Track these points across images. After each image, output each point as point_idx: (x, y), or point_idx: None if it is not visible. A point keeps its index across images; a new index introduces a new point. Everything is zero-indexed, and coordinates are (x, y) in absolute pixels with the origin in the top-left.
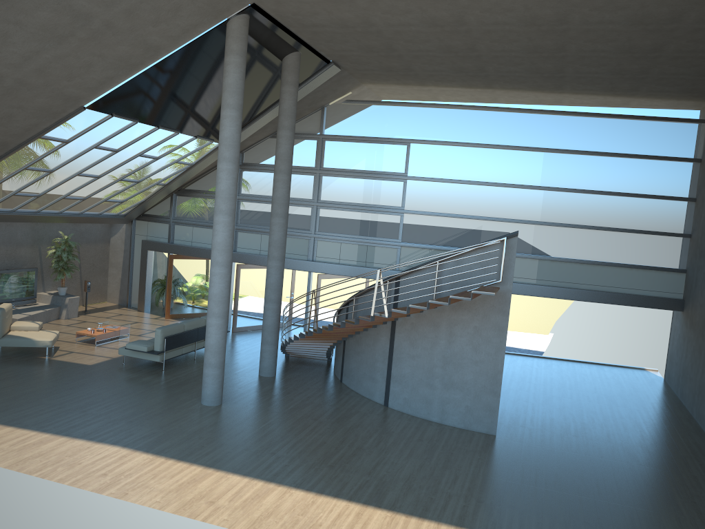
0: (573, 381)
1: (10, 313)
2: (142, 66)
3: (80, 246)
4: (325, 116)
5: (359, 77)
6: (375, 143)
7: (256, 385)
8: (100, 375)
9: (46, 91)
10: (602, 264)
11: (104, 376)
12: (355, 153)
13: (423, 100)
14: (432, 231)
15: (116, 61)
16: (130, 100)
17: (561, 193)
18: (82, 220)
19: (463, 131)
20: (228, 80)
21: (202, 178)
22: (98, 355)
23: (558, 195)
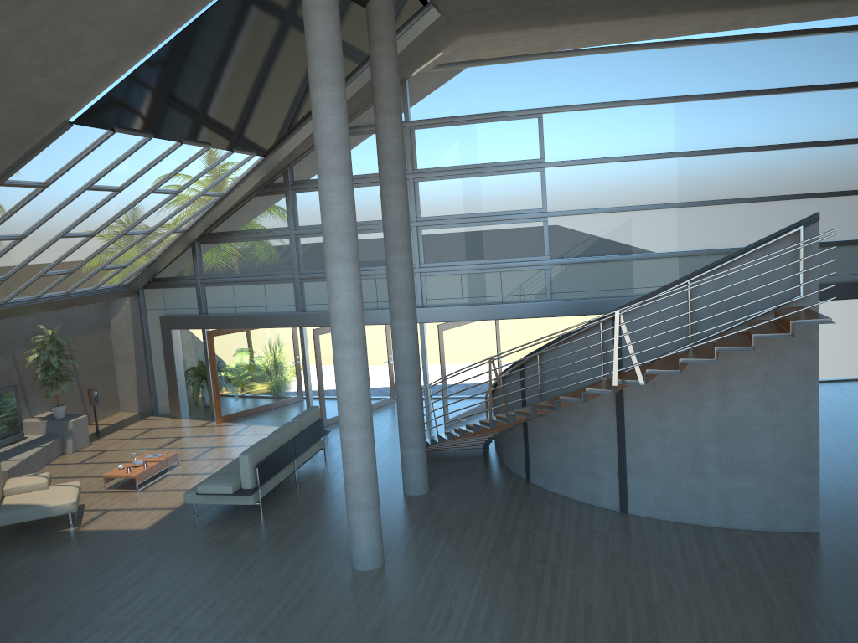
0: (829, 415)
1: None
2: (162, 36)
3: (75, 342)
4: (409, 93)
5: (458, 25)
6: (490, 122)
7: (413, 514)
8: (169, 545)
9: (6, 101)
10: (840, 245)
11: (176, 546)
12: (462, 141)
13: (538, 52)
14: (591, 236)
15: (120, 31)
16: (141, 101)
17: (769, 153)
18: (71, 303)
19: (617, 84)
20: (318, 38)
21: (235, 213)
22: (149, 507)
23: (765, 157)
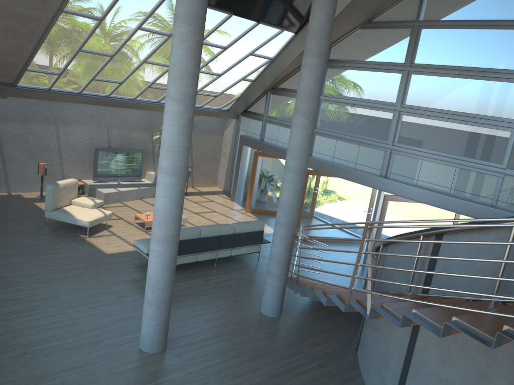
0: None
1: (71, 189)
2: None
3: None
4: None
5: None
6: (489, 29)
7: (239, 327)
8: (97, 269)
9: None
10: None
11: (98, 271)
12: (458, 43)
13: None
14: None
15: None
16: None
17: None
18: None
19: None
20: None
21: (292, 76)
22: (131, 242)
23: None
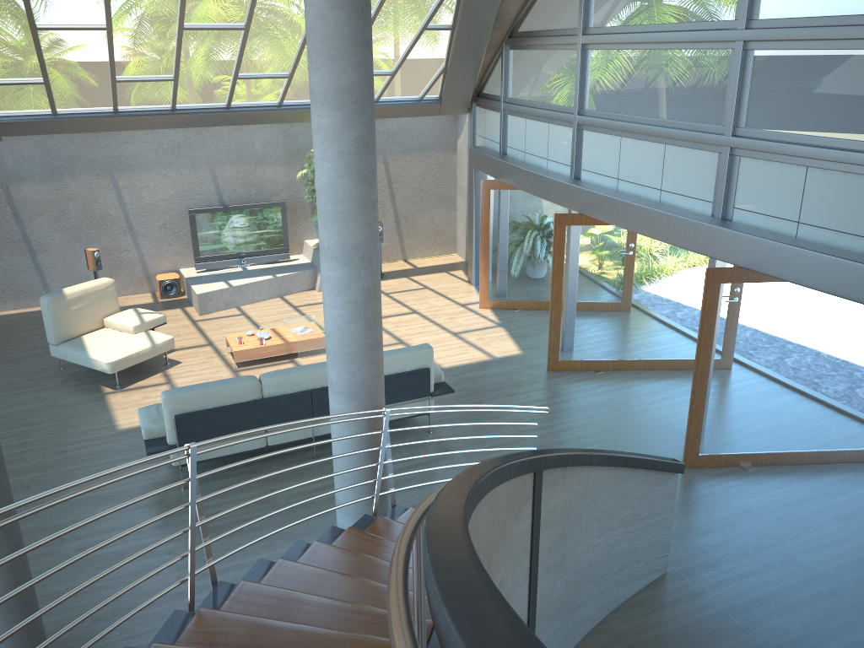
0: None
1: (98, 298)
2: None
3: None
4: None
5: None
6: None
7: None
8: (71, 468)
9: None
10: None
11: (67, 475)
12: None
13: None
14: None
15: None
16: None
17: None
18: None
19: None
20: None
21: (537, 2)
22: None
23: None
